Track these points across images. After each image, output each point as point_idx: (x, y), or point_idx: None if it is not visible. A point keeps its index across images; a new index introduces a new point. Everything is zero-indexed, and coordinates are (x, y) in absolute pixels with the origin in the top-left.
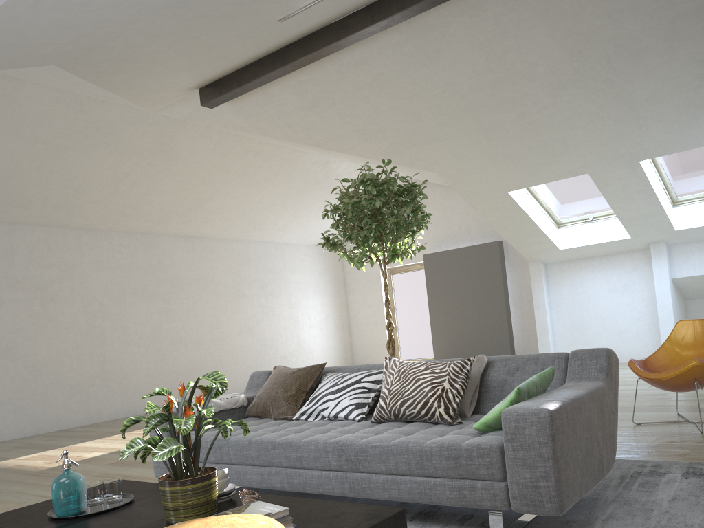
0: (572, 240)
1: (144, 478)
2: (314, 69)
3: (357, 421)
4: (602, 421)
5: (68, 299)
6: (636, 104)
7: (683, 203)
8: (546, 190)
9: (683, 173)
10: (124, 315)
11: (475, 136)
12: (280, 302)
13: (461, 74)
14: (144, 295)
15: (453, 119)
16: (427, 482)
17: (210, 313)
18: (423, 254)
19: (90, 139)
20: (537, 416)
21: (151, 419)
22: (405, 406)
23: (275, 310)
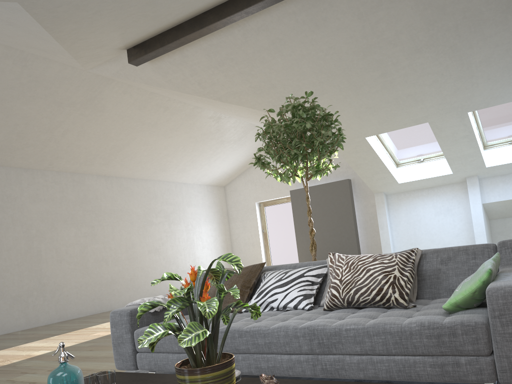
0: (408, 176)
1: (96, 371)
2: (223, 33)
3: (307, 310)
4: None
5: (10, 225)
6: (472, 66)
7: (491, 146)
8: (391, 137)
9: (494, 123)
10: (57, 239)
11: (346, 92)
12: (179, 228)
13: (341, 39)
14: (73, 223)
15: (330, 77)
16: (405, 361)
17: (125, 237)
18: (289, 190)
19: (32, 91)
20: None
21: (172, 302)
22: (359, 294)
23: (176, 234)
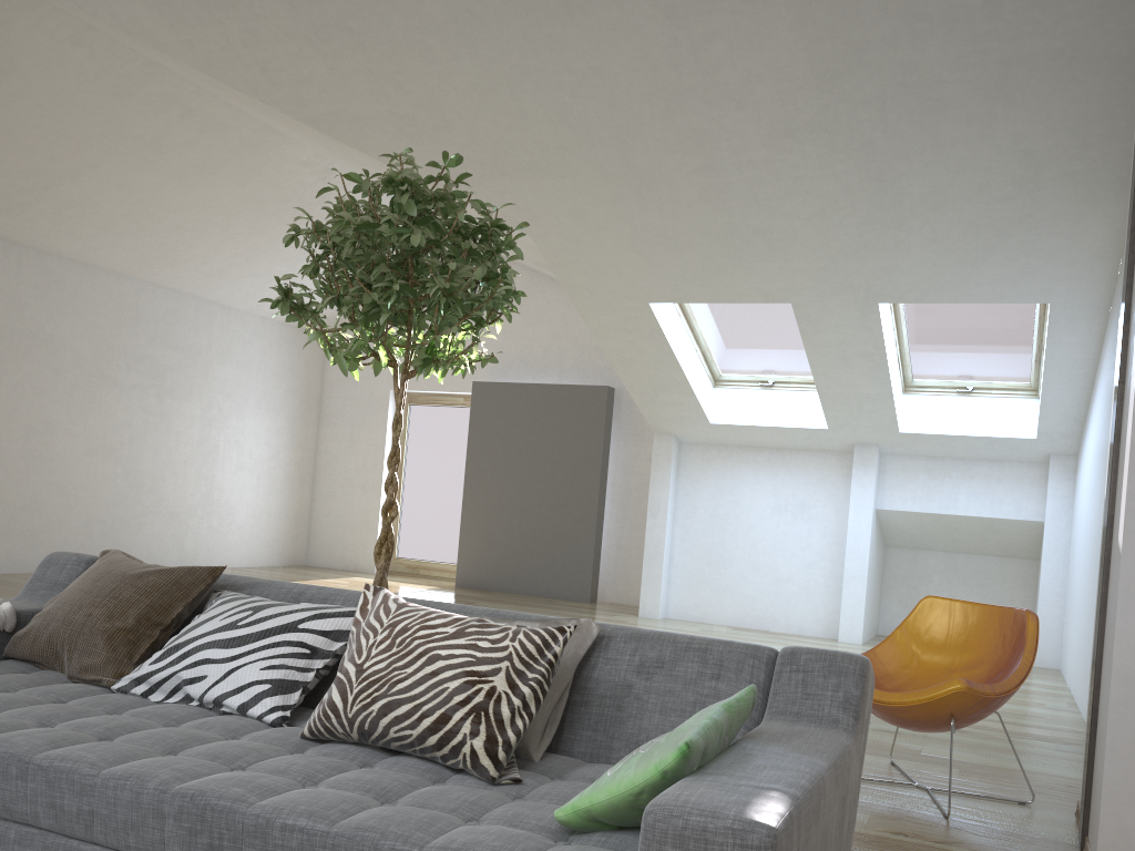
0: (733, 411)
1: None
2: None
3: (269, 723)
4: (841, 829)
5: None
6: (904, 202)
7: (919, 390)
8: (712, 317)
9: (934, 342)
10: None
11: (617, 185)
12: (186, 411)
13: (620, 57)
14: None
15: (585, 141)
16: None
17: (31, 403)
18: (473, 380)
19: None
20: (739, 841)
21: None
22: (392, 718)
23: (173, 423)
